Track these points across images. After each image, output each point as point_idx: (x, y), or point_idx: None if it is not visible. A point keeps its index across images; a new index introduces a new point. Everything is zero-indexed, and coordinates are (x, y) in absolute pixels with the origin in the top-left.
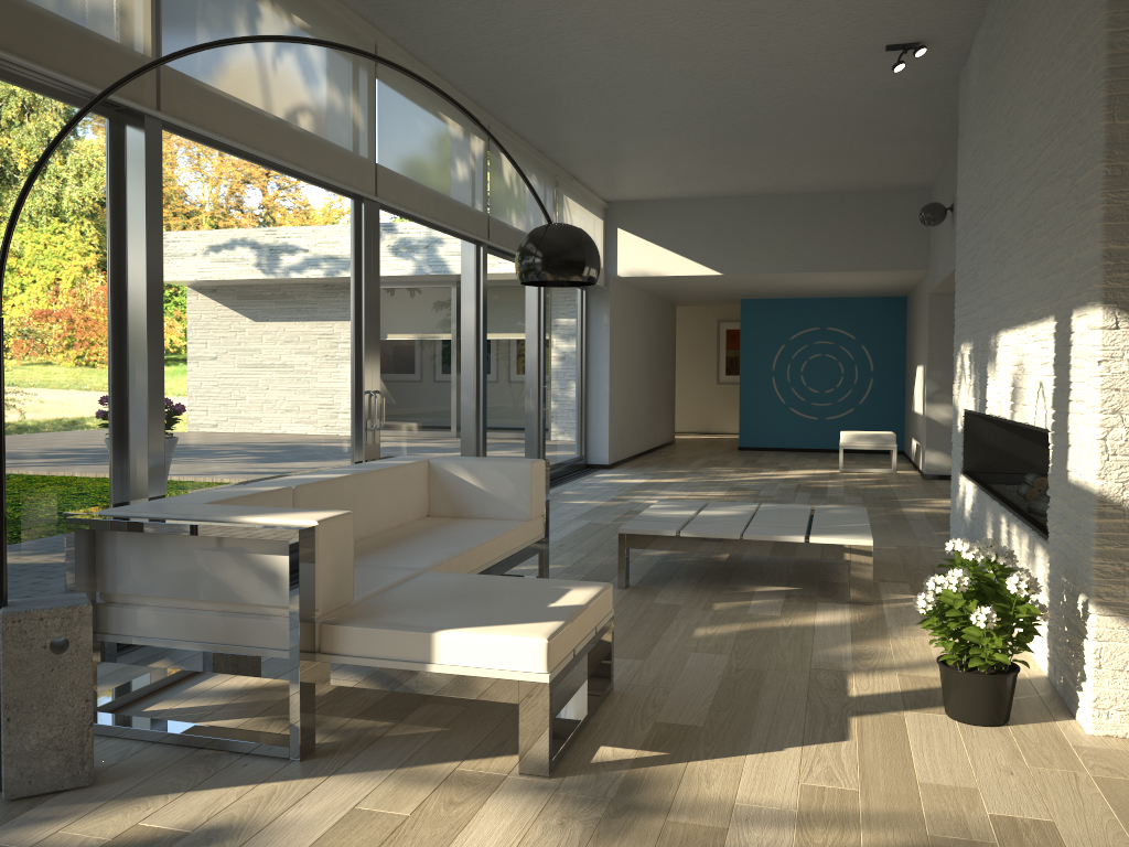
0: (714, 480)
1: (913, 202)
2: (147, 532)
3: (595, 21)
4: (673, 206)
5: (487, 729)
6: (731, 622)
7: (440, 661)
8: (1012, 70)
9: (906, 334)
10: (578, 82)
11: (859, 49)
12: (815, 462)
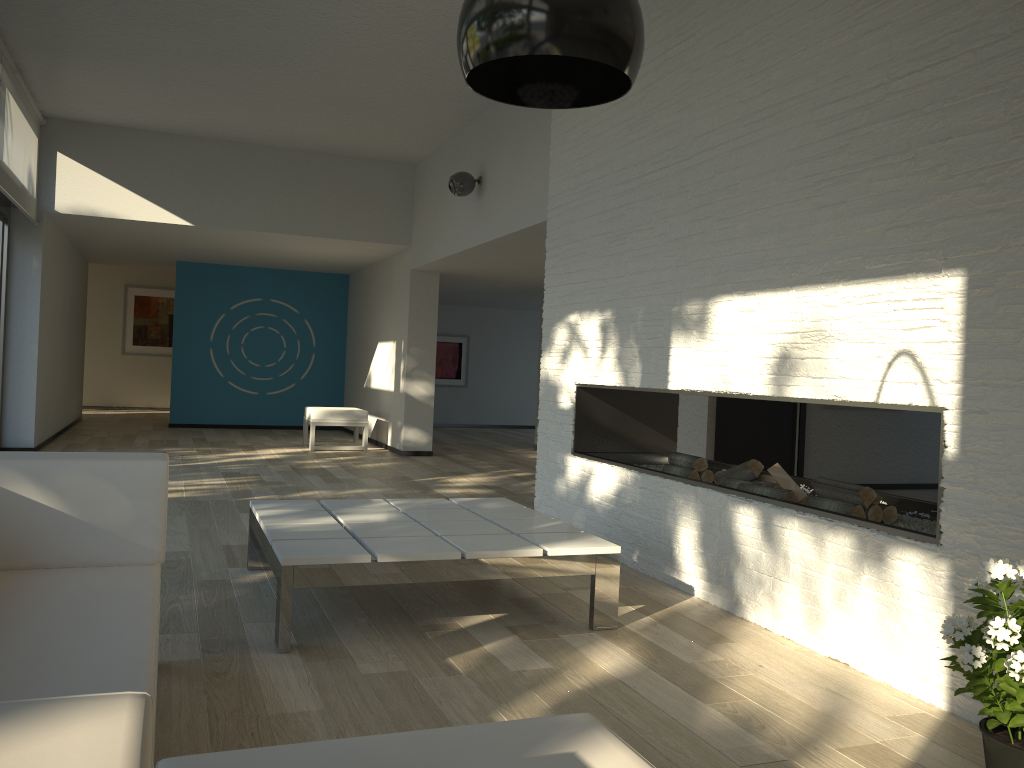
0: (189, 464)
1: (399, 176)
2: None
3: None
4: (134, 137)
5: None
6: (518, 693)
7: None
8: None
9: (349, 312)
10: None
11: None
12: (271, 440)
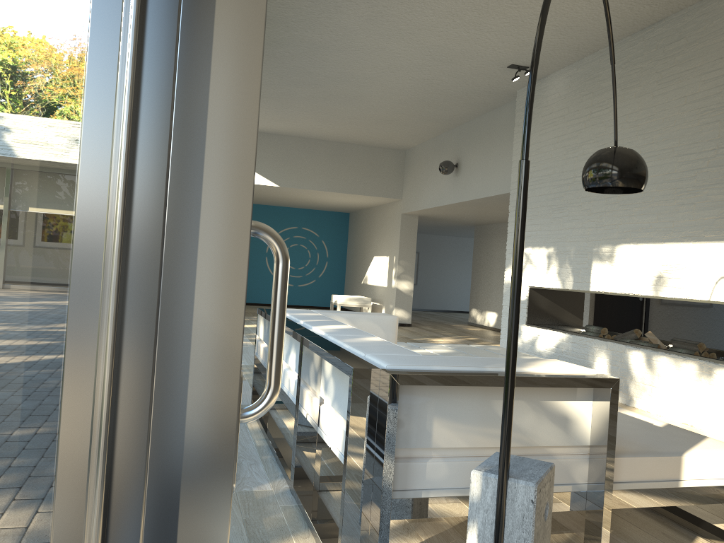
0: None
1: (396, 157)
2: (479, 385)
3: (386, 1)
4: None
5: (630, 525)
6: None
7: (686, 477)
8: (650, 97)
9: (349, 236)
10: (311, 38)
11: (496, 62)
12: None
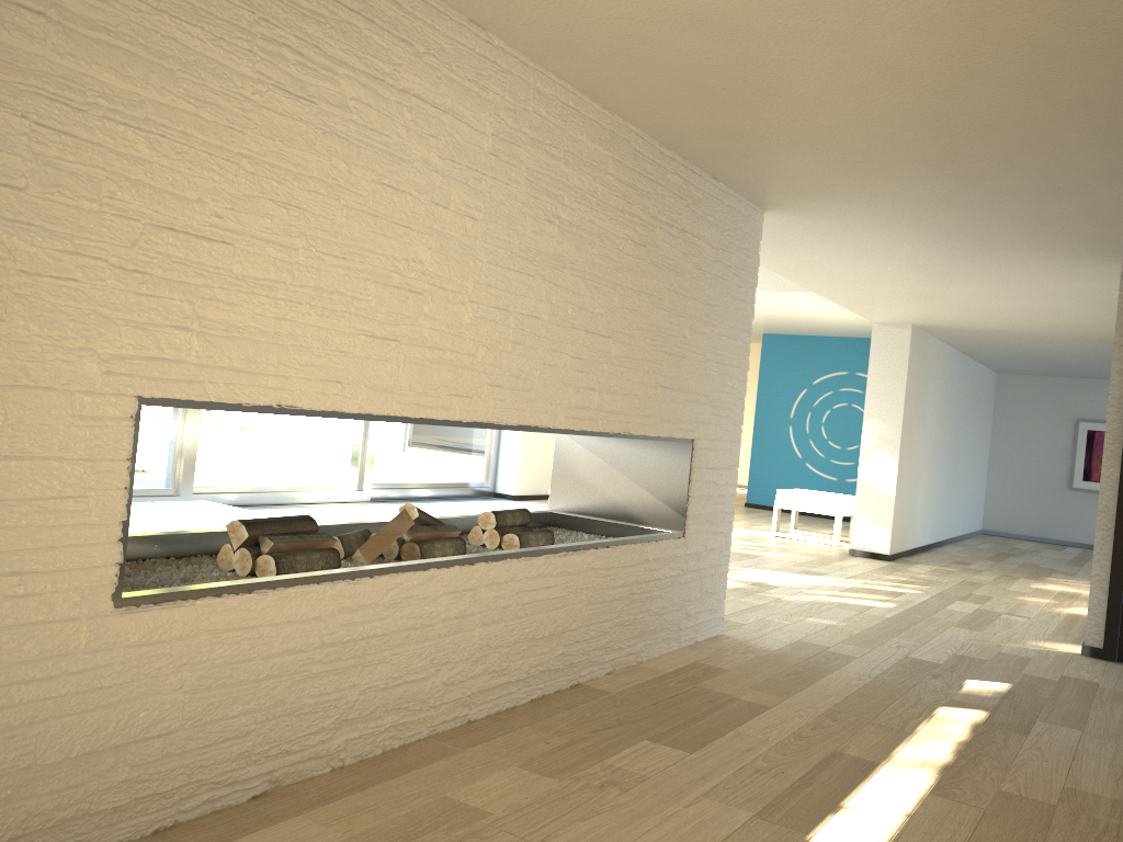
0: None
1: None
2: None
3: None
4: None
5: None
6: None
7: None
8: None
9: None
10: None
11: None
12: (785, 526)
